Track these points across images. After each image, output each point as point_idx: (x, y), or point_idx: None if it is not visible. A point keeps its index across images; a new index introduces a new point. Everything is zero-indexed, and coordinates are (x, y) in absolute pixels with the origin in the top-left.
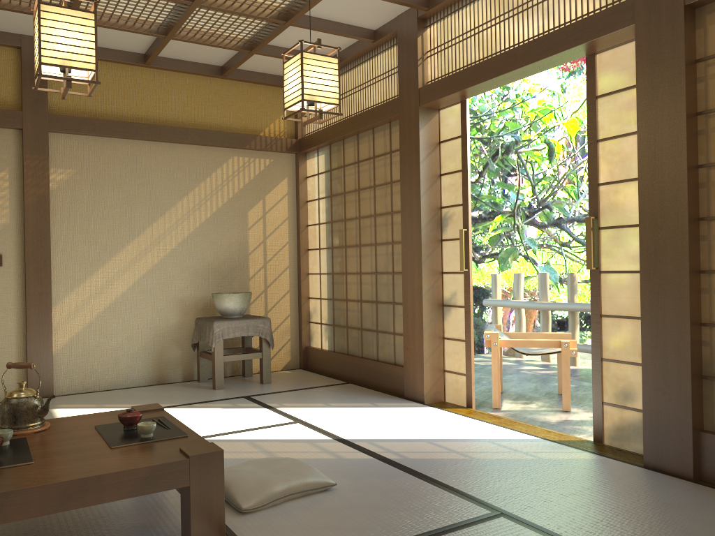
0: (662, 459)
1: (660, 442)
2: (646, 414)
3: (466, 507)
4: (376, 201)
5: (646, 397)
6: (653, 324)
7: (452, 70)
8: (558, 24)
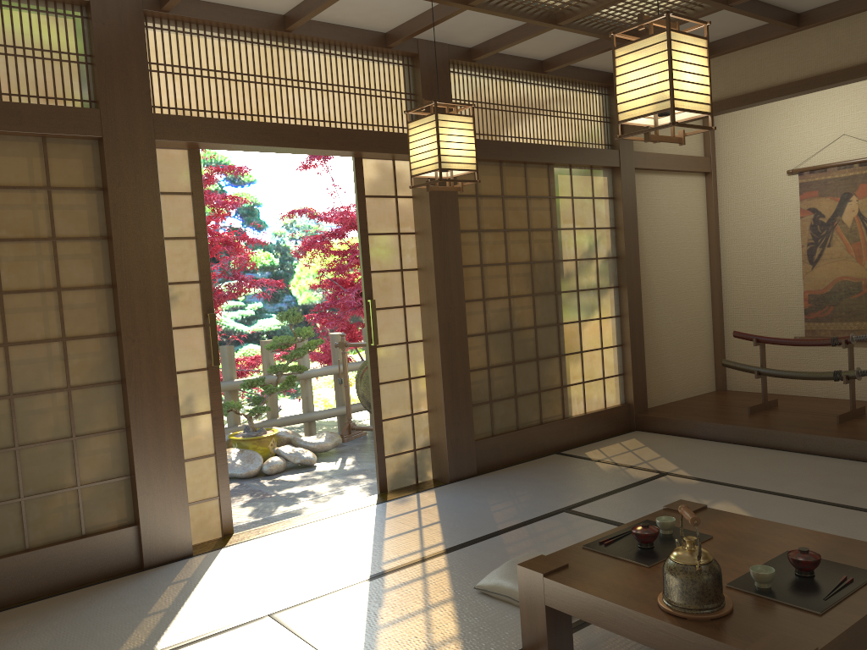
0: (460, 470)
1: (458, 459)
2: (449, 444)
3: (558, 518)
4: (2, 267)
5: (448, 431)
6: (449, 377)
7: (198, 108)
8: (346, 121)
